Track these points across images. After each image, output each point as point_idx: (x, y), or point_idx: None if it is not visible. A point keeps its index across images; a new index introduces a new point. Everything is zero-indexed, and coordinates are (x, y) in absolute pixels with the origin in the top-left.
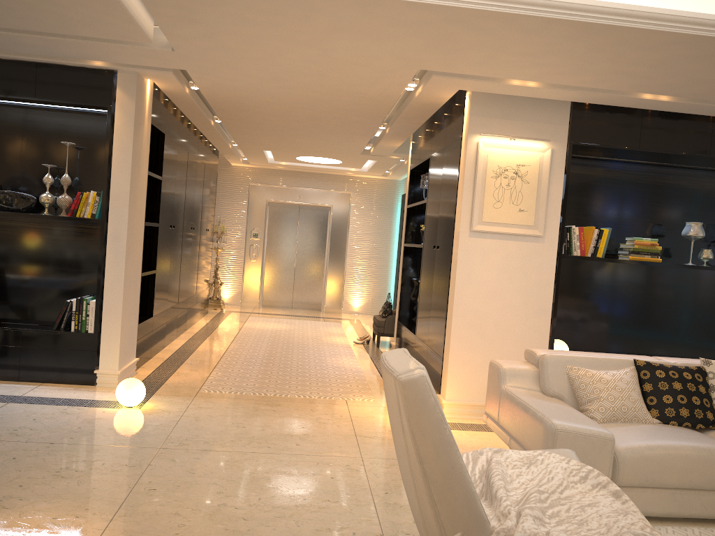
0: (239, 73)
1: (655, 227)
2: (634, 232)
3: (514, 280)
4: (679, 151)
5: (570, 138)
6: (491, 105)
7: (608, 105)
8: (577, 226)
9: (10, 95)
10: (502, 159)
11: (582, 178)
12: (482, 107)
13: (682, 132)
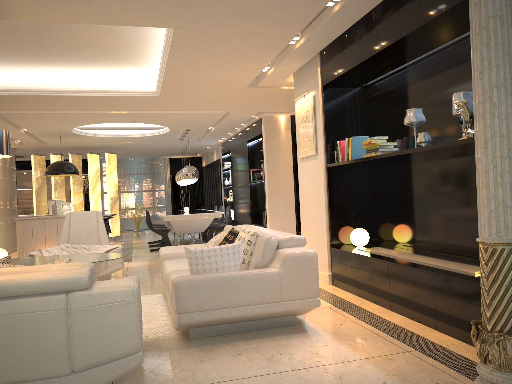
0: (262, 107)
1: (429, 119)
2: (416, 128)
3: (313, 186)
4: (362, 58)
5: (322, 82)
6: (298, 81)
7: (317, 53)
8: (386, 135)
9: (252, 138)
10: (302, 111)
11: (384, 95)
12: (296, 84)
13: (362, 42)
